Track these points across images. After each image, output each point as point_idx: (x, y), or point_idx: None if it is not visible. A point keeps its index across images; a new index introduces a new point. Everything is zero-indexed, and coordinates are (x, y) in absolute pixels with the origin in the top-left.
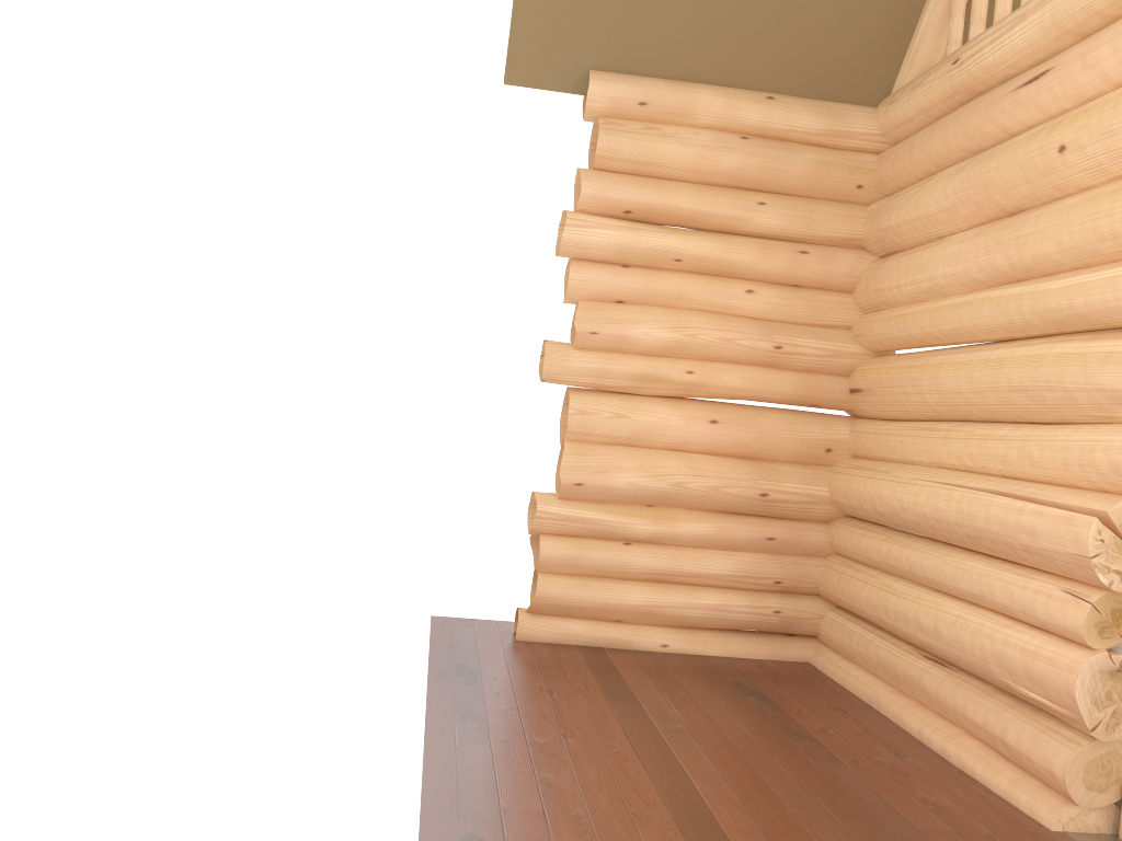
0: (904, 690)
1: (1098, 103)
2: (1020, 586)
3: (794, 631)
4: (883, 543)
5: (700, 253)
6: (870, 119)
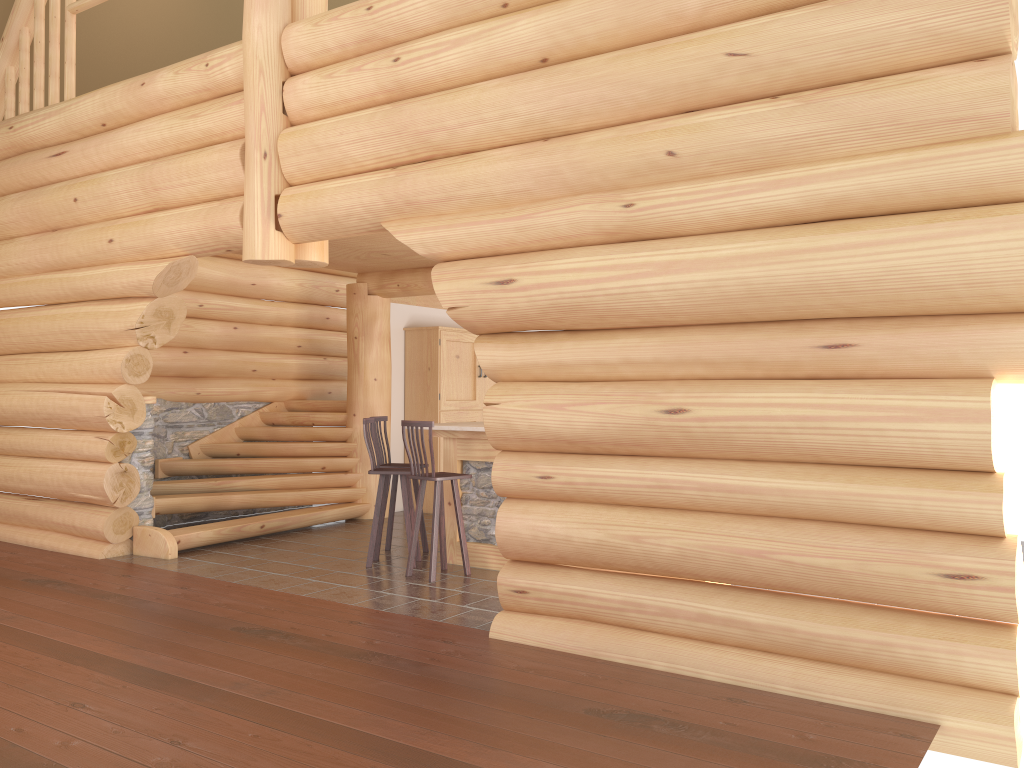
0: (15, 522)
1: (91, 179)
2: (75, 440)
3: None
4: None
5: None
6: None
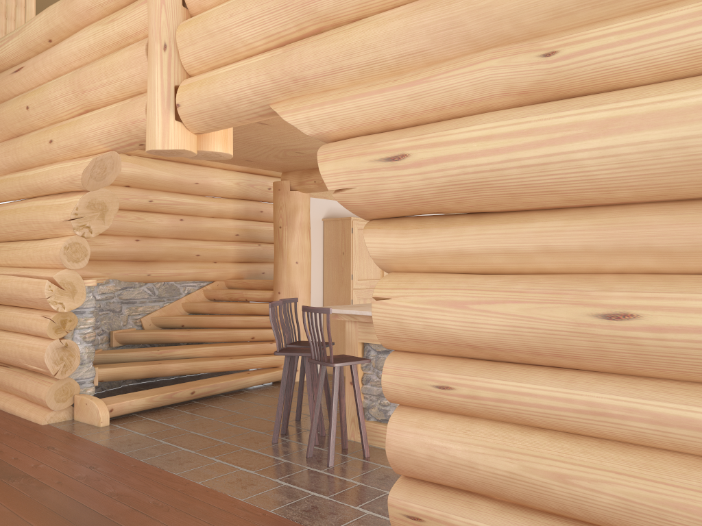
0: None
1: (38, 88)
2: (28, 318)
3: None
4: None
5: None
6: None
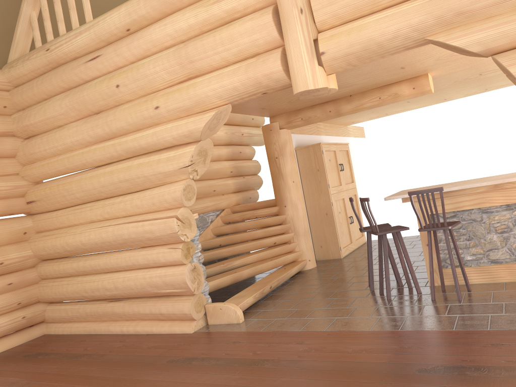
0: (105, 319)
1: (129, 68)
2: (150, 254)
3: (34, 323)
4: (73, 263)
5: None
6: (1, 75)
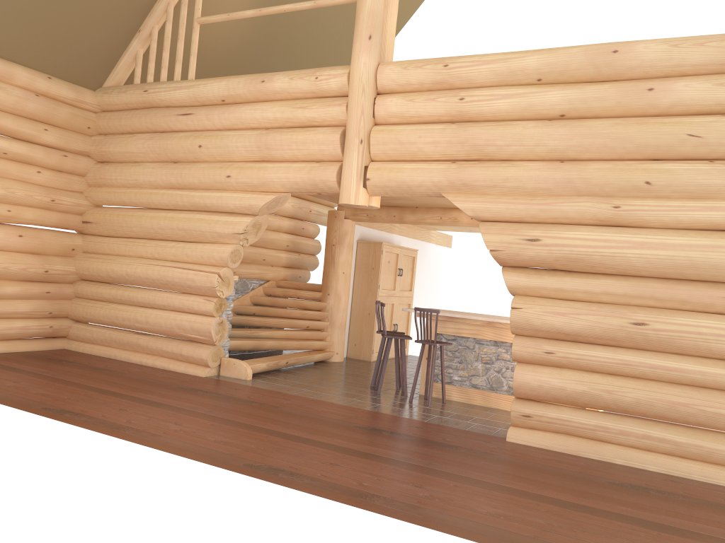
0: (127, 348)
1: (214, 135)
2: (186, 299)
3: (58, 335)
4: (112, 290)
5: (18, 151)
6: (94, 97)
